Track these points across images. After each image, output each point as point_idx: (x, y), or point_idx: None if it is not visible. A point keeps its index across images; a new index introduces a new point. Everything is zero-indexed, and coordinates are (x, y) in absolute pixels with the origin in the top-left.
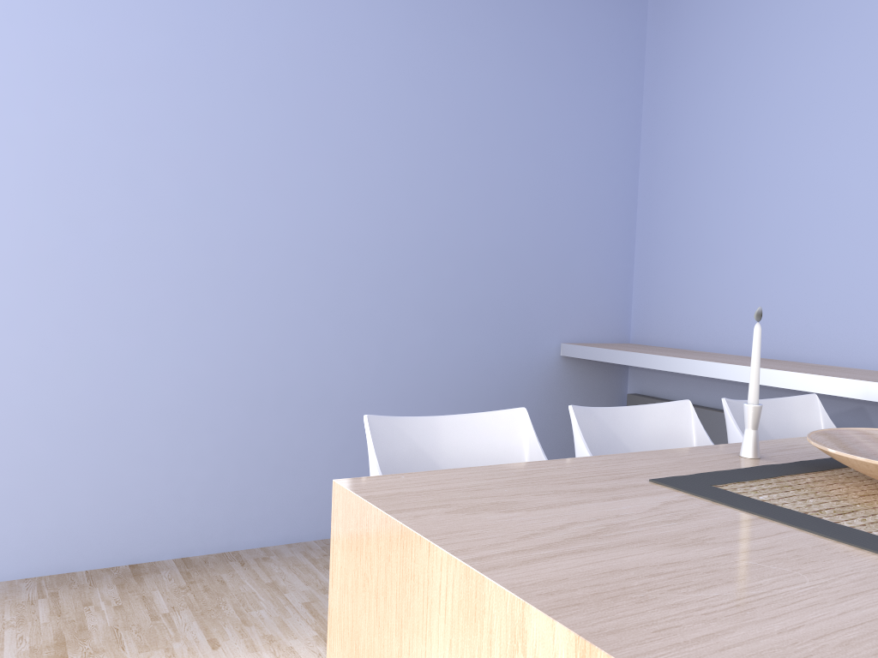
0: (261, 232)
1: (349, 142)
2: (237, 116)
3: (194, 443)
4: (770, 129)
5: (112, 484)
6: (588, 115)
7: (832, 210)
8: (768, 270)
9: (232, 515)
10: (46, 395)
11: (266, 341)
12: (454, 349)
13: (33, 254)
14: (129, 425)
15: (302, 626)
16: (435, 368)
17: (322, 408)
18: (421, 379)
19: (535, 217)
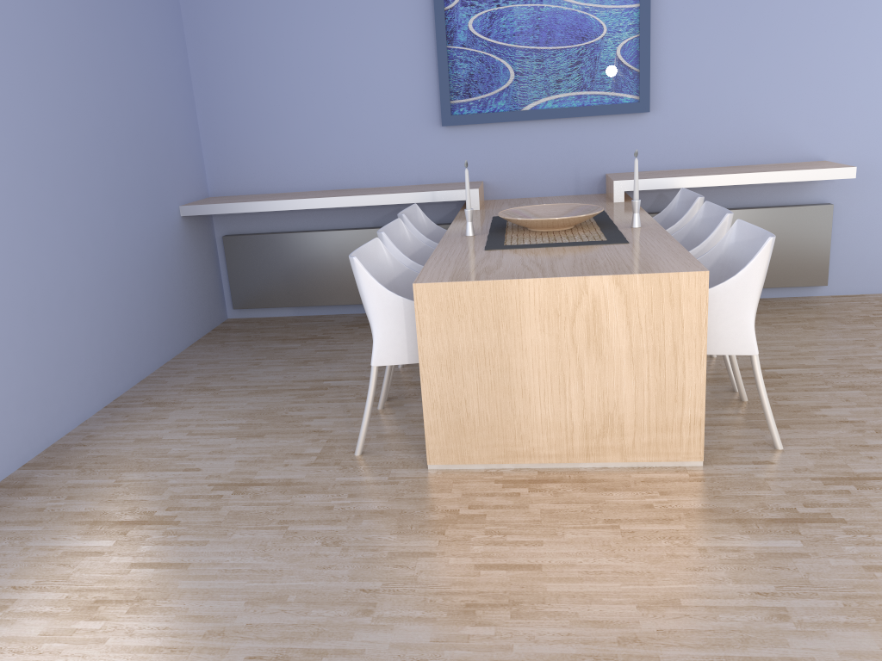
0: None
1: (29, 46)
2: None
3: (3, 361)
4: (306, 28)
5: None
6: (155, 6)
7: (361, 87)
8: (322, 129)
9: (42, 415)
10: None
11: (23, 251)
12: (130, 227)
13: None
14: None
15: (218, 440)
16: (123, 246)
17: (71, 301)
18: (118, 257)
19: (146, 101)
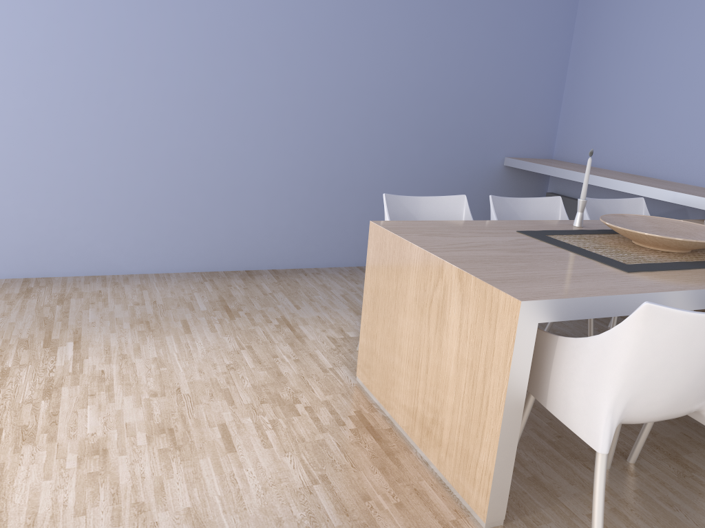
0: (321, 81)
1: (376, 23)
2: (310, 7)
3: (280, 206)
4: (659, 19)
5: (237, 226)
6: None
7: (688, 80)
8: (644, 116)
9: (299, 248)
10: (203, 174)
11: (321, 148)
12: (435, 158)
13: (196, 93)
14: (246, 193)
15: (341, 304)
16: (422, 170)
17: (352, 190)
18: (412, 176)
19: (495, 72)
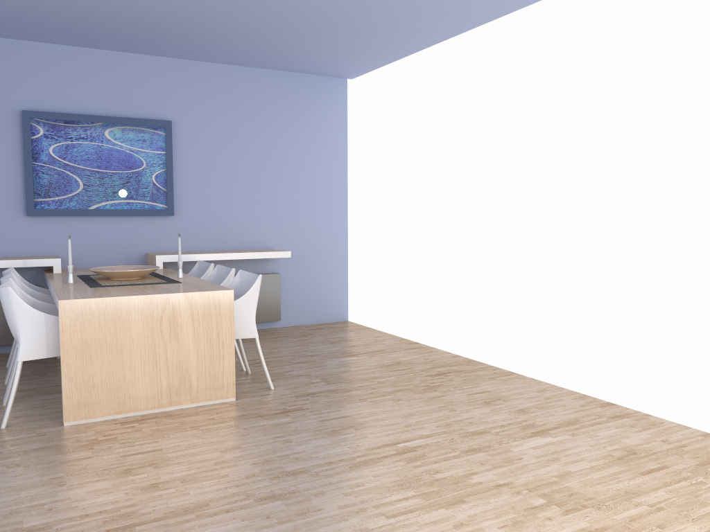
0: None
1: None
2: None
3: None
4: None
5: None
6: None
7: None
8: None
9: None
10: None
11: None
12: None
13: None
14: None
15: None
16: None
17: None
18: None
19: None
